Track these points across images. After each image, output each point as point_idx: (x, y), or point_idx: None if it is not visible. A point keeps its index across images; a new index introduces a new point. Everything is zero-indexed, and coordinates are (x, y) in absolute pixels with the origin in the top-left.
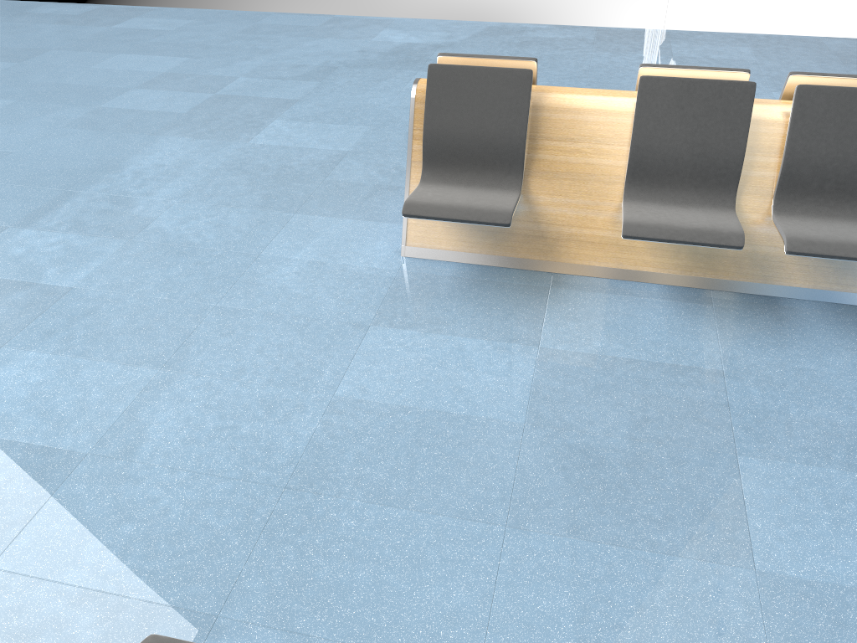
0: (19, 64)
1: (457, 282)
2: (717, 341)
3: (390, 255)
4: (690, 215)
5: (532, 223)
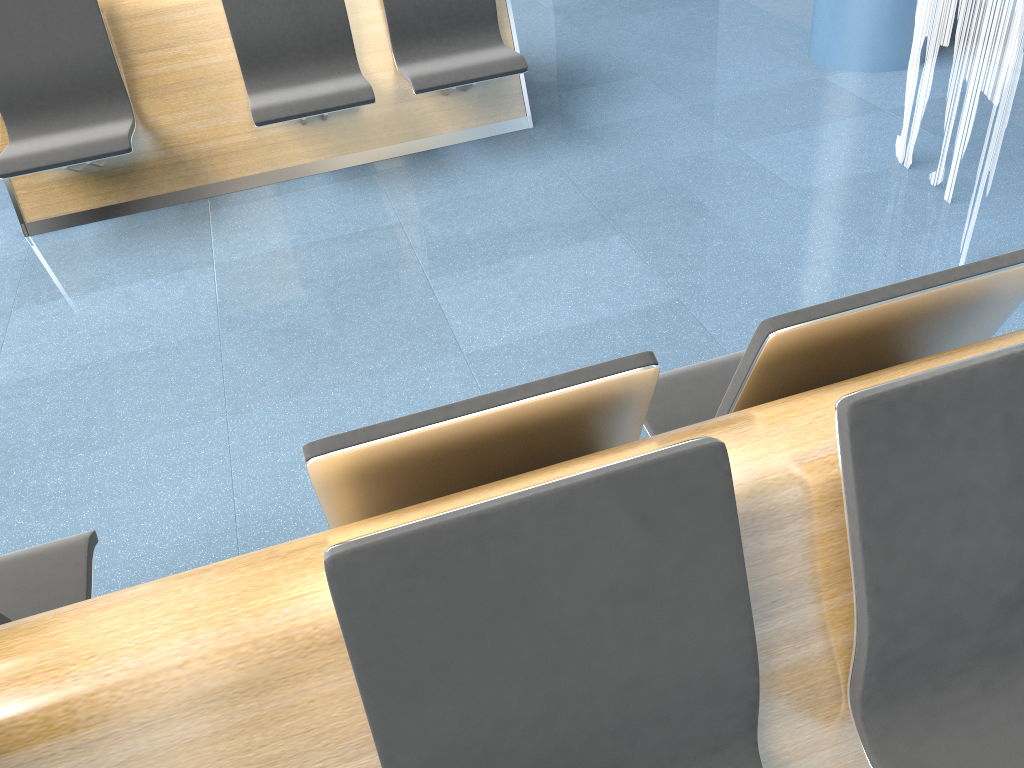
0: None
1: (103, 239)
2: (389, 200)
3: (11, 240)
4: (318, 87)
5: (163, 150)
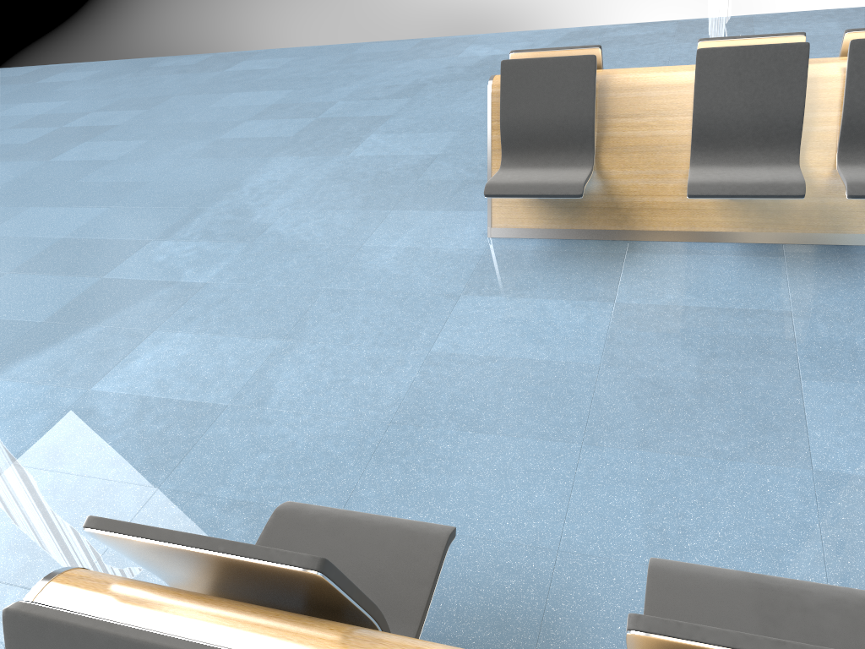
0: (148, 111)
1: (539, 255)
2: (787, 287)
3: (477, 237)
4: (754, 172)
5: (606, 196)
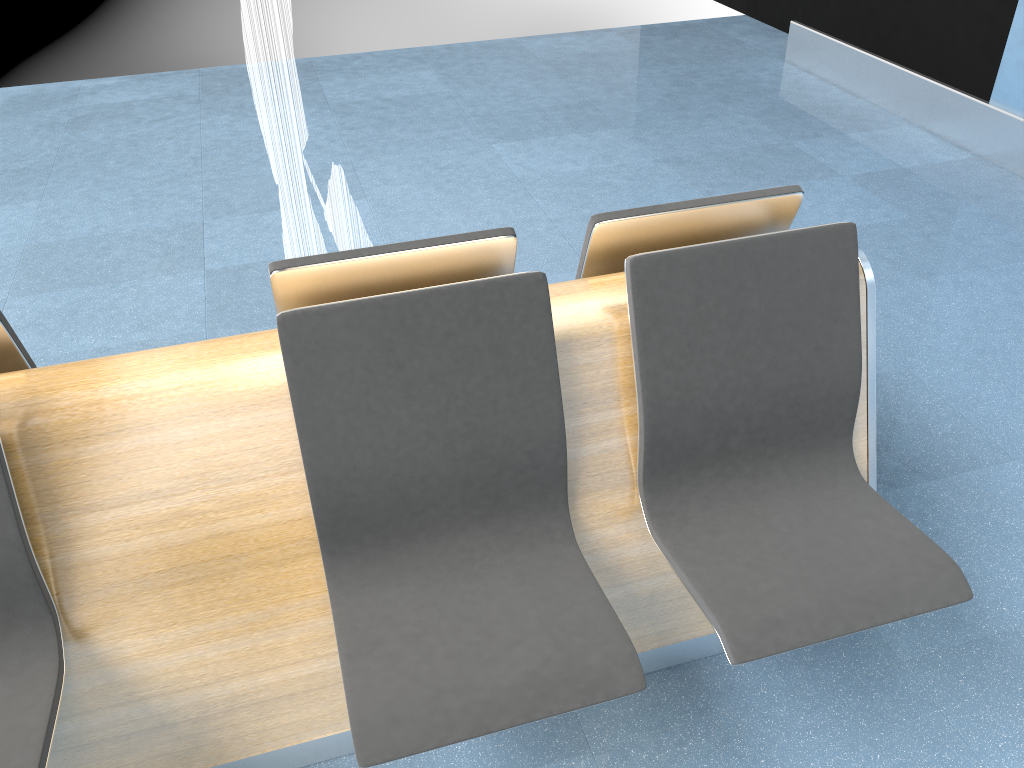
0: None
1: None
2: None
3: None
4: (497, 610)
5: (126, 705)
